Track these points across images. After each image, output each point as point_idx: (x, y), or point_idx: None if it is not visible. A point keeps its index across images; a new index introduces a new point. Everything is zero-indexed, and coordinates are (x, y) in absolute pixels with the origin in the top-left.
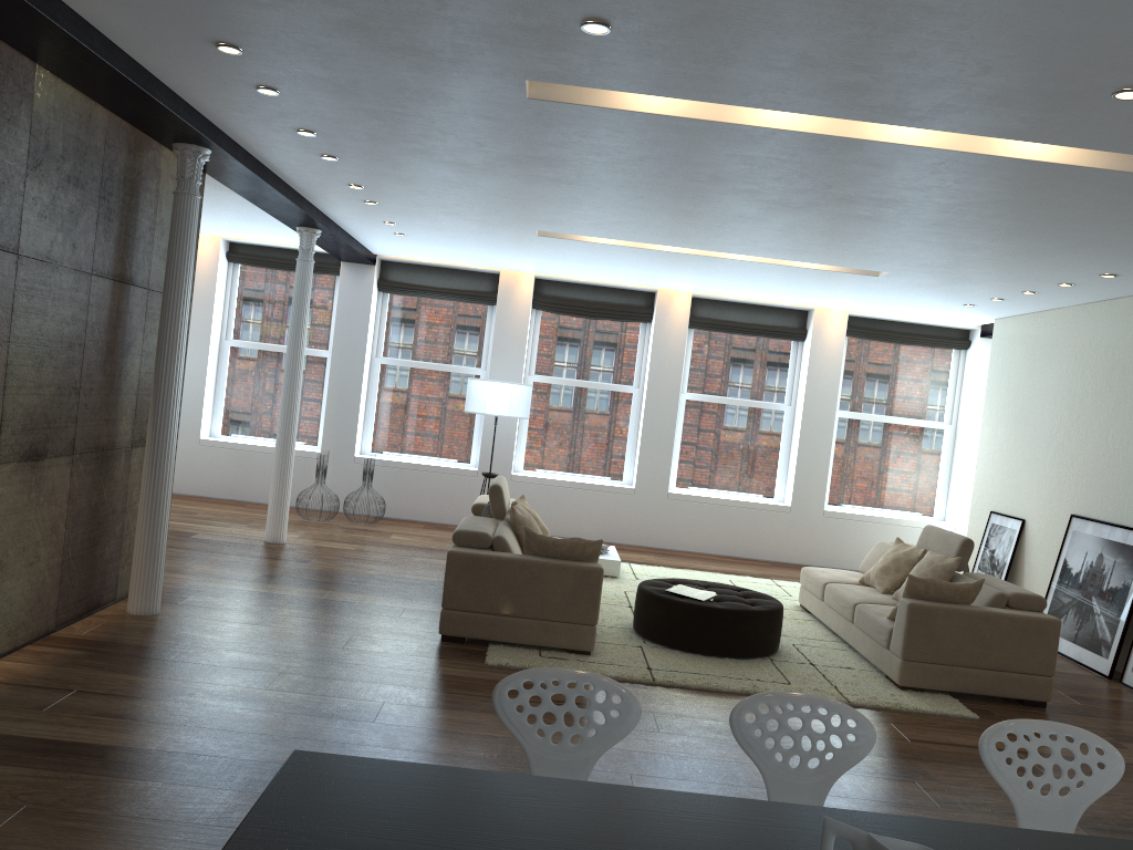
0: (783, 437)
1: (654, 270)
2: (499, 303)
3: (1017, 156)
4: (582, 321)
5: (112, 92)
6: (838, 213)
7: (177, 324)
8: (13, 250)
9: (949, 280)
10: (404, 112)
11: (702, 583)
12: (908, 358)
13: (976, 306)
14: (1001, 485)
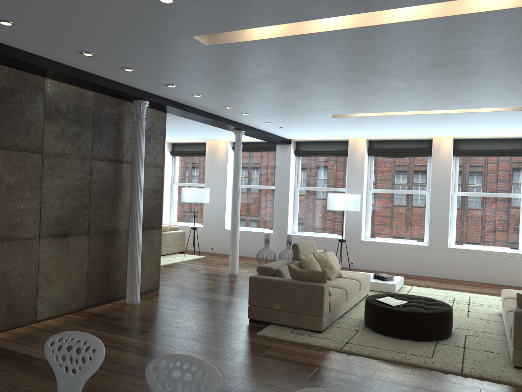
0: (521, 213)
1: (412, 127)
2: (349, 155)
3: (484, 10)
4: (395, 159)
5: (79, 83)
6: (444, 74)
7: (137, 177)
8: (40, 152)
9: None
10: (182, 66)
11: (411, 296)
12: None
13: None
14: None
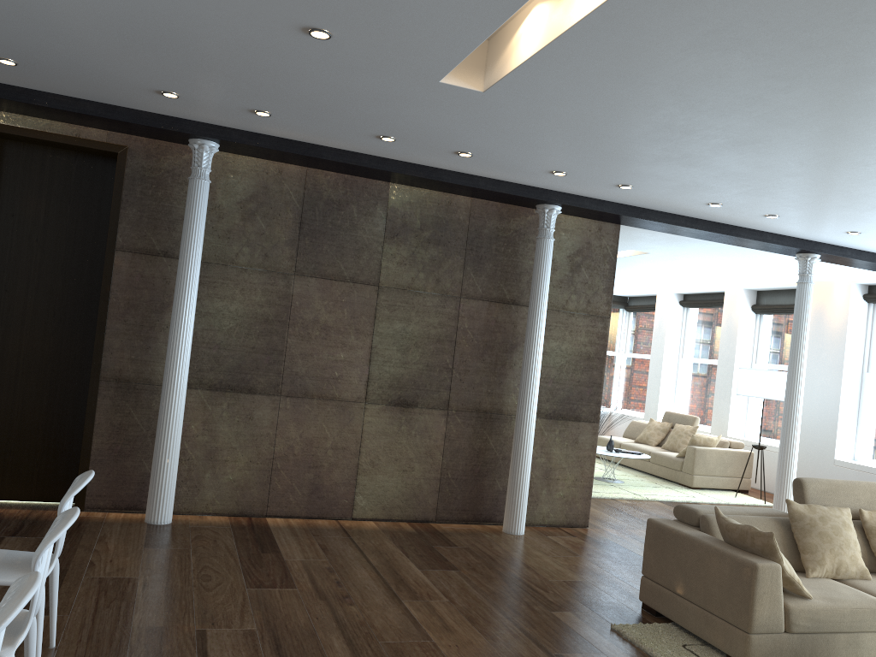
0: None
1: None
2: None
3: None
4: None
5: (431, 185)
6: None
7: (531, 328)
8: (374, 284)
9: None
10: (514, 135)
11: None
12: None
13: None
14: None
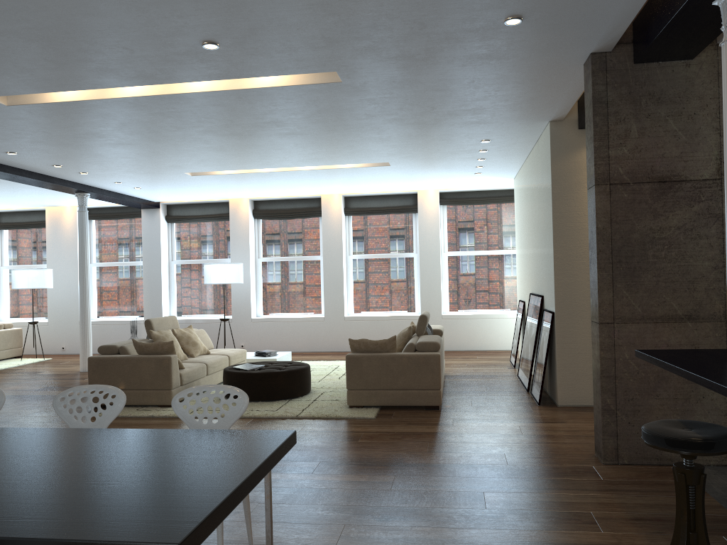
0: (415, 273)
1: (289, 184)
2: (231, 219)
3: (261, 86)
4: (285, 221)
5: None
6: (273, 133)
7: None
8: None
9: (426, 160)
10: None
11: (275, 362)
12: (487, 212)
13: (482, 173)
14: (520, 282)
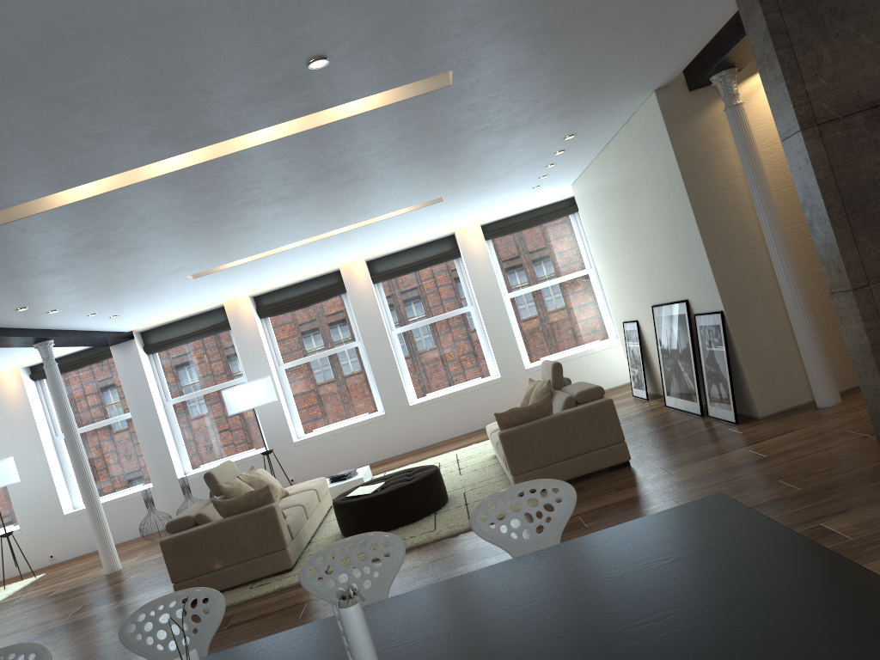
0: (477, 330)
1: (309, 260)
2: (232, 326)
3: (348, 115)
4: (300, 312)
5: None
6: (328, 186)
7: None
8: None
9: (488, 182)
10: None
11: (387, 476)
12: (540, 235)
13: (541, 185)
14: (620, 301)
